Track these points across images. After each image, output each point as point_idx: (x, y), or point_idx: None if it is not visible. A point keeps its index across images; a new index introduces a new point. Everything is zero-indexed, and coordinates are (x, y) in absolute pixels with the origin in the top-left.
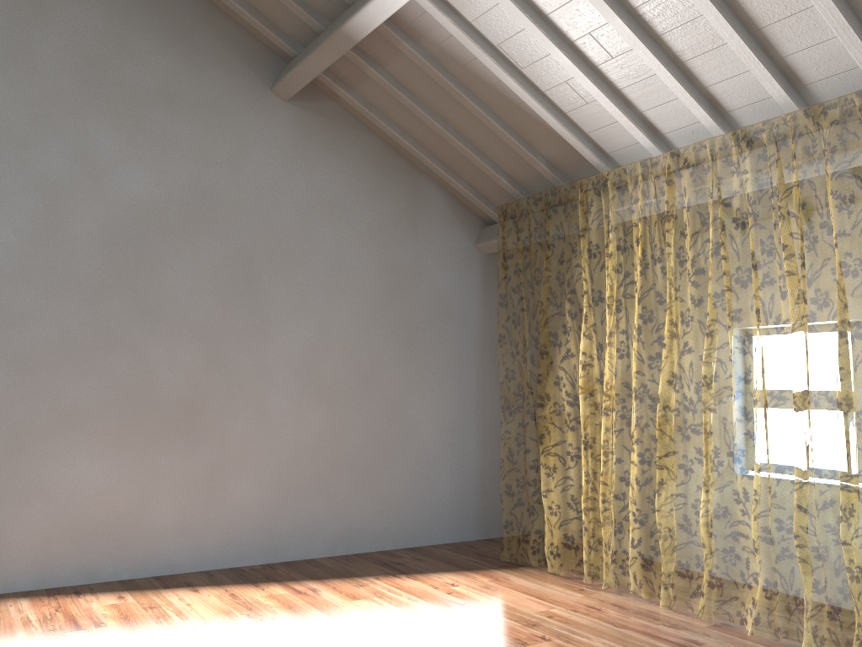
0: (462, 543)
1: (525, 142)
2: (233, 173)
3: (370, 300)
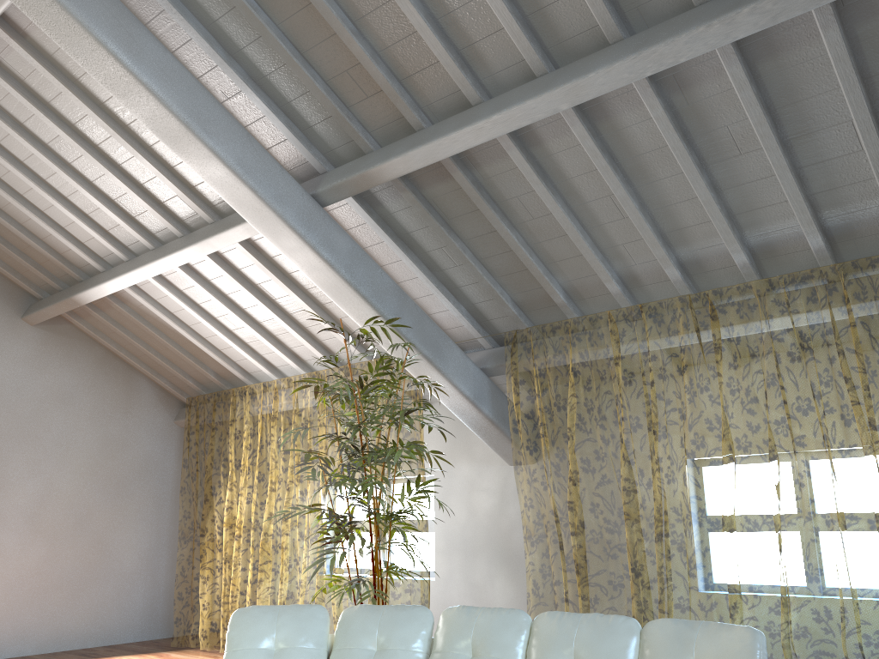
0: (150, 641)
1: (200, 362)
2: None
3: (88, 463)
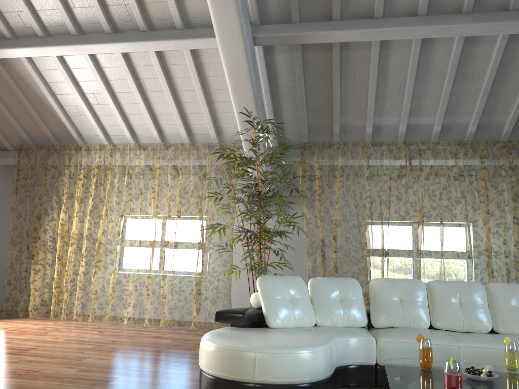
0: None
1: (44, 121)
2: None
3: None
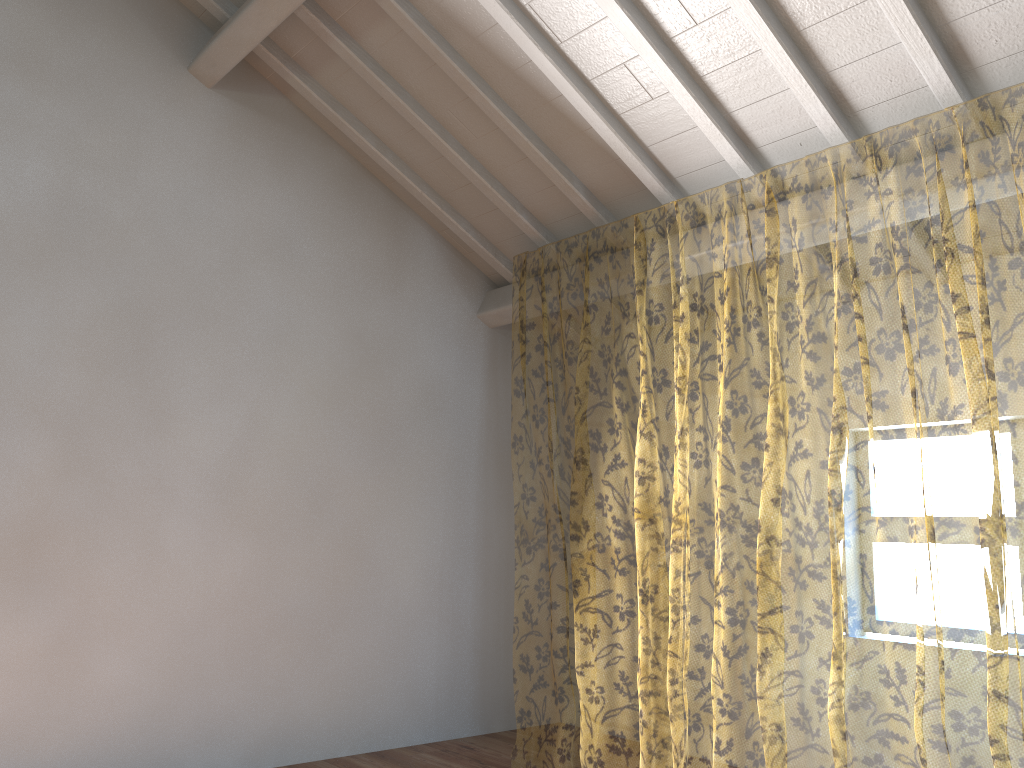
0: (453, 742)
1: (558, 161)
2: (123, 182)
3: (327, 383)
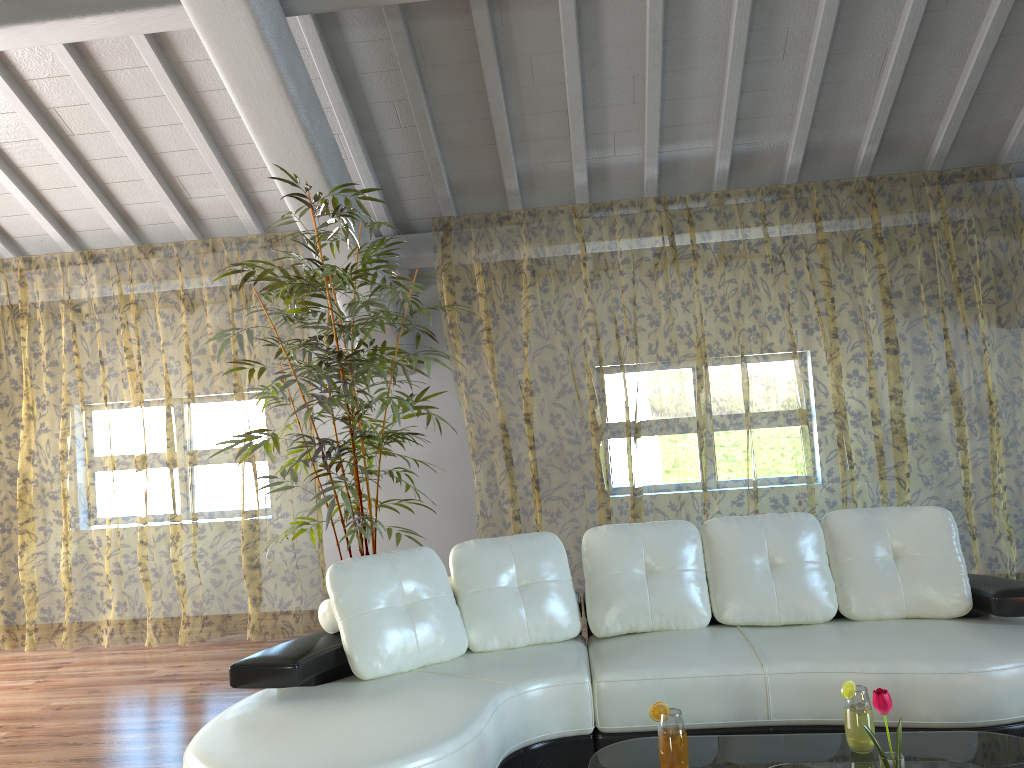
0: None
1: None
2: None
3: None
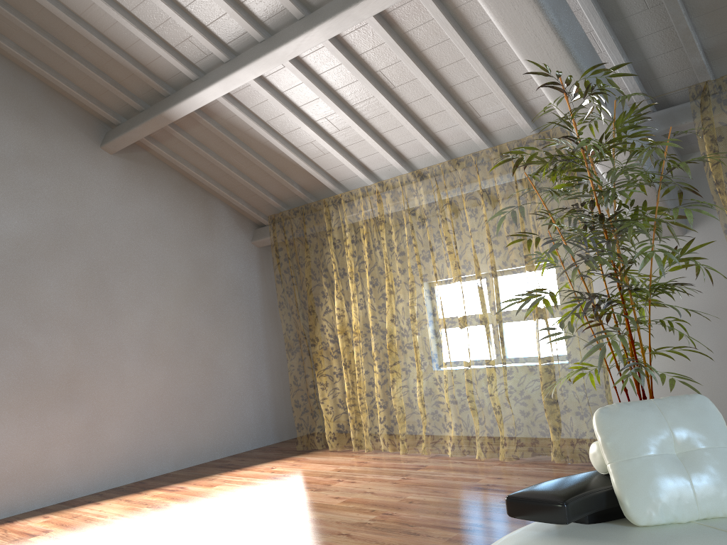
0: (266, 447)
1: (285, 176)
2: (81, 209)
3: (186, 288)
